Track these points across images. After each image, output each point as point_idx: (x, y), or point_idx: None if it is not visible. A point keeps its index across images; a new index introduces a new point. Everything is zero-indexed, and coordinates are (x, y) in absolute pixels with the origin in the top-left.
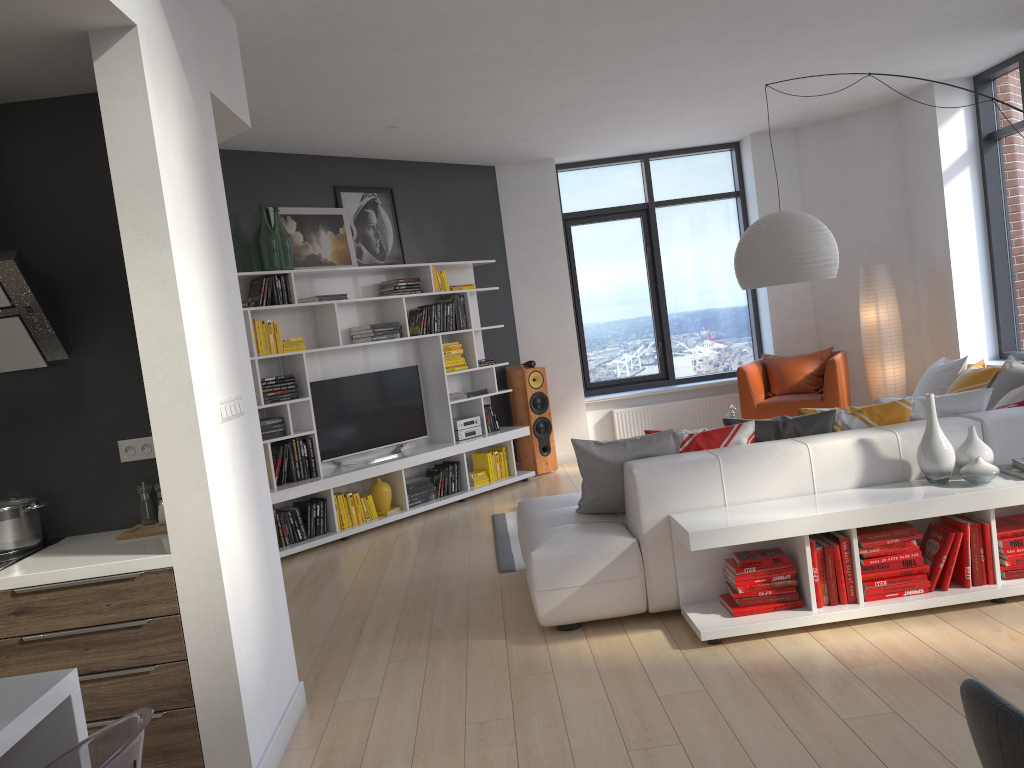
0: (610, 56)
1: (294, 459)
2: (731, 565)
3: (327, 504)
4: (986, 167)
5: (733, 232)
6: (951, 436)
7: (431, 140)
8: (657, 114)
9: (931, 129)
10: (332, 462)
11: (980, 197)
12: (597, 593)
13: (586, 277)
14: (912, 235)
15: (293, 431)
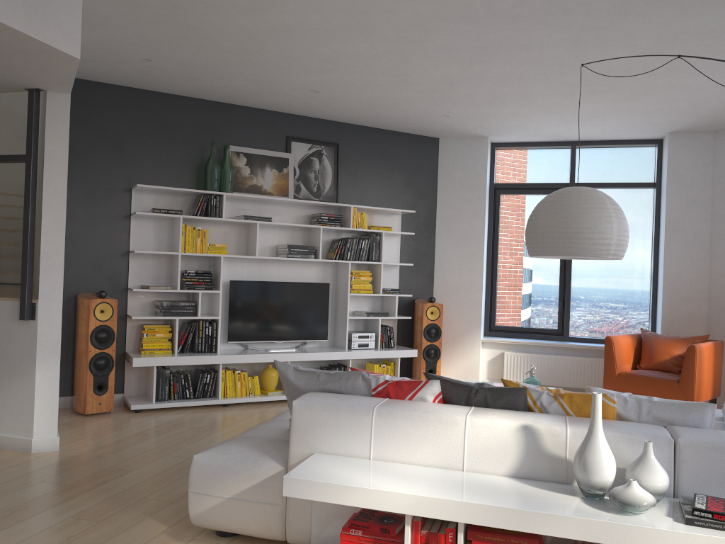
0: (454, 34)
1: (198, 335)
2: (347, 521)
3: (217, 375)
4: None
5: (646, 218)
6: (632, 447)
7: (360, 107)
8: (553, 101)
9: None
10: (241, 344)
11: None
12: (240, 509)
13: (507, 238)
14: None
15: (210, 314)
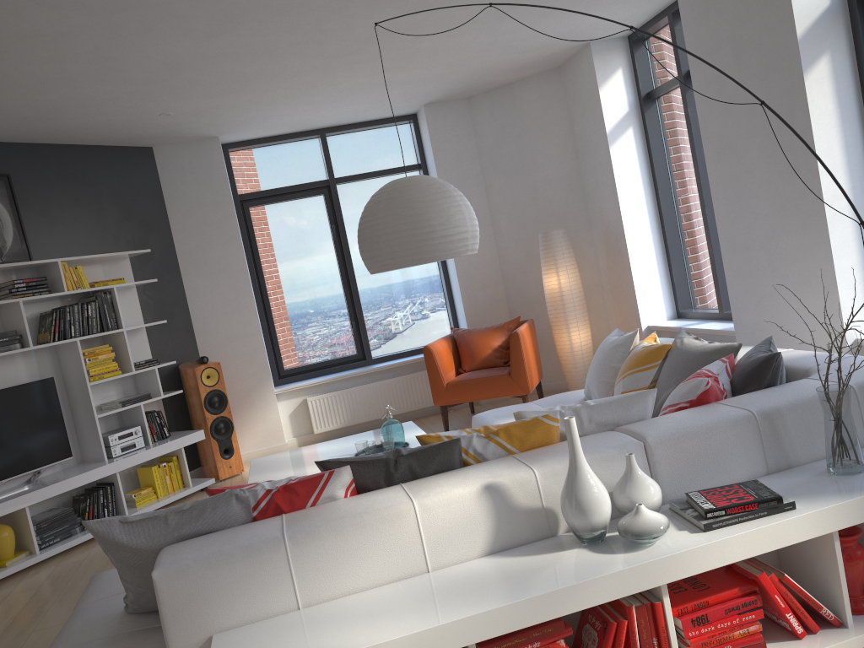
0: None
1: None
2: None
3: None
4: (648, 126)
5: None
6: (607, 466)
7: (37, 116)
8: (305, 80)
9: (593, 90)
10: None
11: (645, 157)
12: None
13: (271, 260)
14: (586, 199)
15: None
